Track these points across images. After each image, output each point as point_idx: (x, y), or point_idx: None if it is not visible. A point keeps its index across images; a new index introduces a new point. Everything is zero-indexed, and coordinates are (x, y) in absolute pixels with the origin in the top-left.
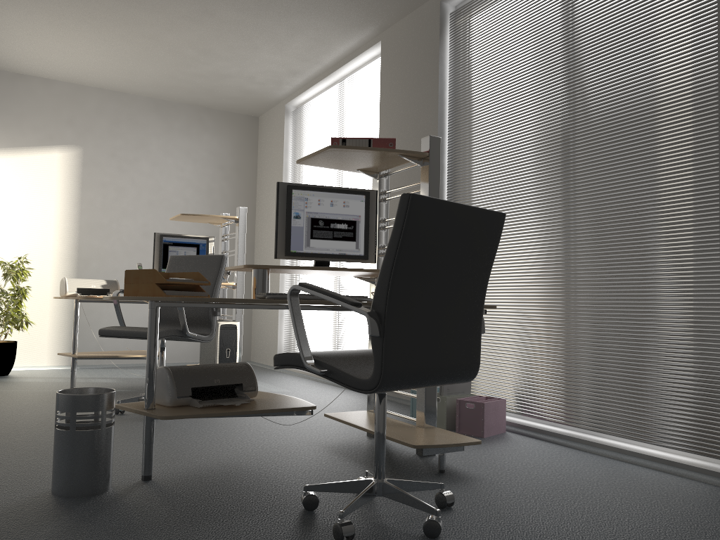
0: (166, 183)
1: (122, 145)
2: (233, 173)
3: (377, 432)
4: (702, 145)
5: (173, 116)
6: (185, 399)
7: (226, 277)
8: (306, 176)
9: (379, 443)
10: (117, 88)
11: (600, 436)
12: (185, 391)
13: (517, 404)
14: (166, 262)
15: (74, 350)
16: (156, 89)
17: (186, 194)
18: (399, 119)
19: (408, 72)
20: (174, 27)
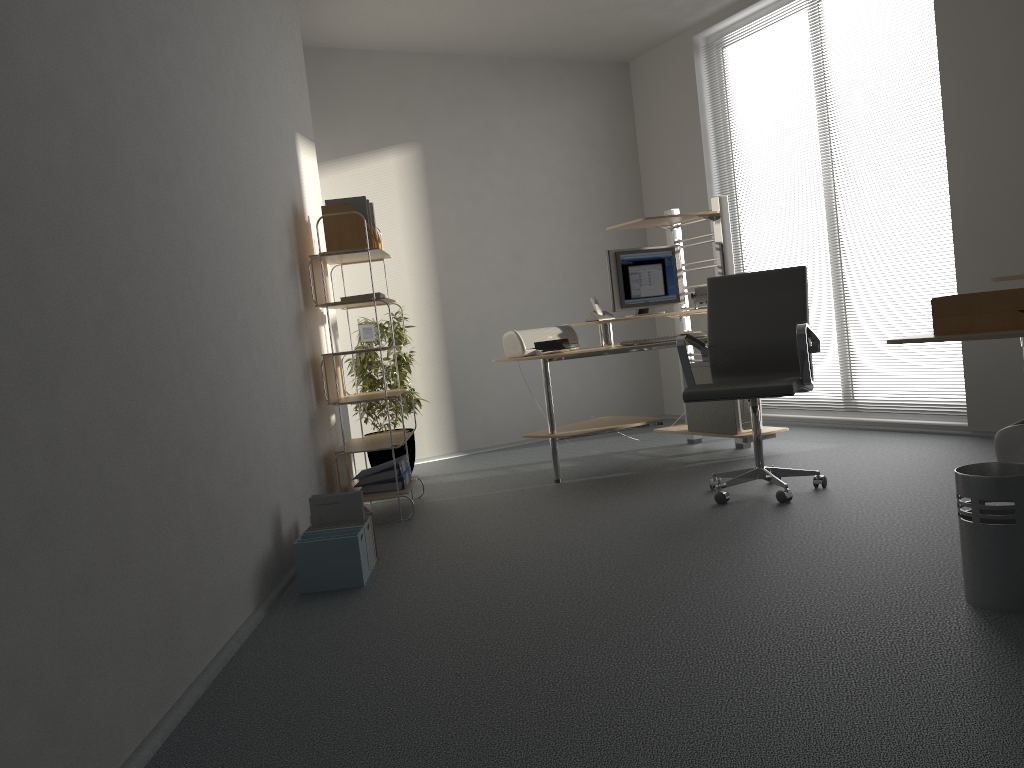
0: (530, 180)
1: (468, 133)
2: (608, 151)
3: None
4: None
5: (523, 79)
6: None
7: None
8: (740, 140)
9: None
10: (452, 50)
11: None
12: None
13: None
14: (629, 290)
15: (552, 428)
16: (509, 42)
17: (556, 191)
18: (988, 30)
19: None
20: None
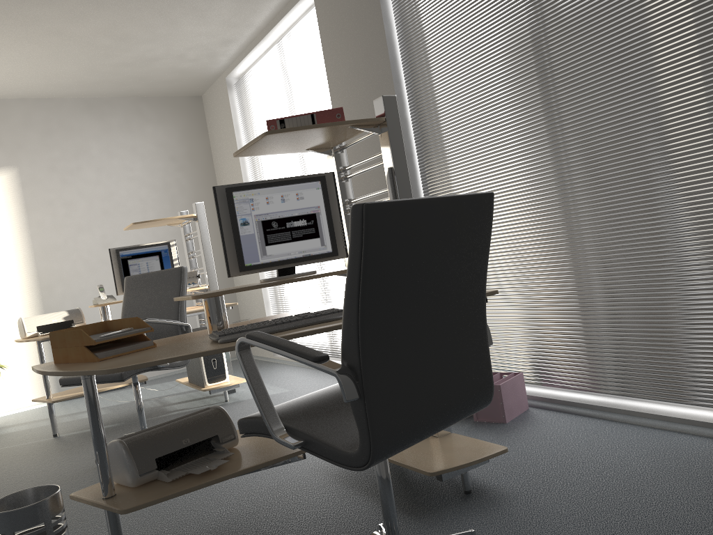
0: (117, 187)
1: (60, 156)
2: (186, 162)
3: (383, 494)
4: (710, 48)
5: (108, 113)
6: (150, 475)
7: (196, 281)
8: None
9: (387, 506)
10: (40, 95)
11: (637, 399)
12: (149, 465)
13: (536, 374)
14: None
15: (47, 394)
16: (82, 88)
17: (141, 194)
18: (349, 74)
19: (348, 19)
20: (78, 17)
